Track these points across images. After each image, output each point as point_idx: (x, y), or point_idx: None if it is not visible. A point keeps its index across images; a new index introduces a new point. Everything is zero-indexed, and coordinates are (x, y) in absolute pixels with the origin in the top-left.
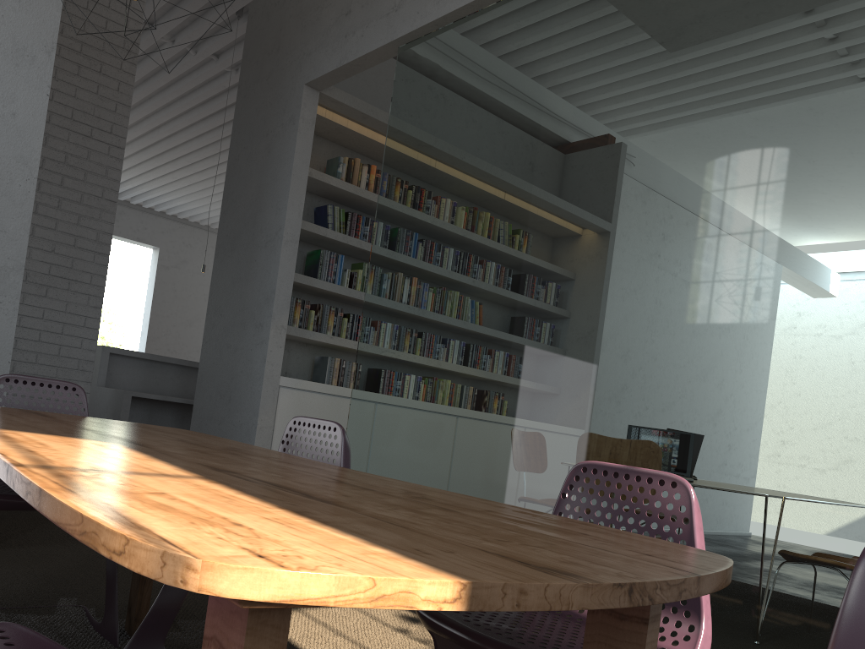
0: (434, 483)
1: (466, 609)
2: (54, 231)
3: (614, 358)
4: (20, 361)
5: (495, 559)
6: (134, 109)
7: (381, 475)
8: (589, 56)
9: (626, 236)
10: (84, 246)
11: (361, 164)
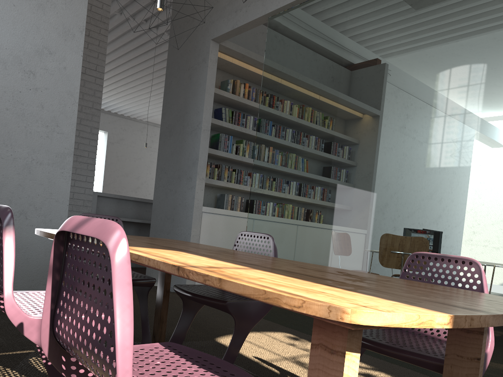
0: None
1: (452, 327)
2: None
3: (407, 193)
4: None
5: (440, 304)
6: None
7: None
8: (387, 22)
9: (412, 124)
10: (84, 136)
11: (240, 83)
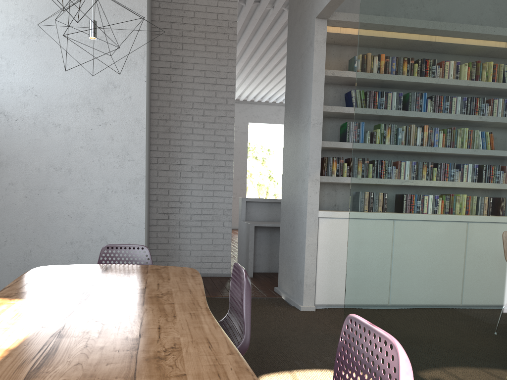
0: (393, 287)
1: None
2: (202, 141)
3: (506, 192)
4: (193, 214)
5: None
6: (267, 51)
7: (365, 279)
8: None
9: None
10: (219, 146)
11: None
